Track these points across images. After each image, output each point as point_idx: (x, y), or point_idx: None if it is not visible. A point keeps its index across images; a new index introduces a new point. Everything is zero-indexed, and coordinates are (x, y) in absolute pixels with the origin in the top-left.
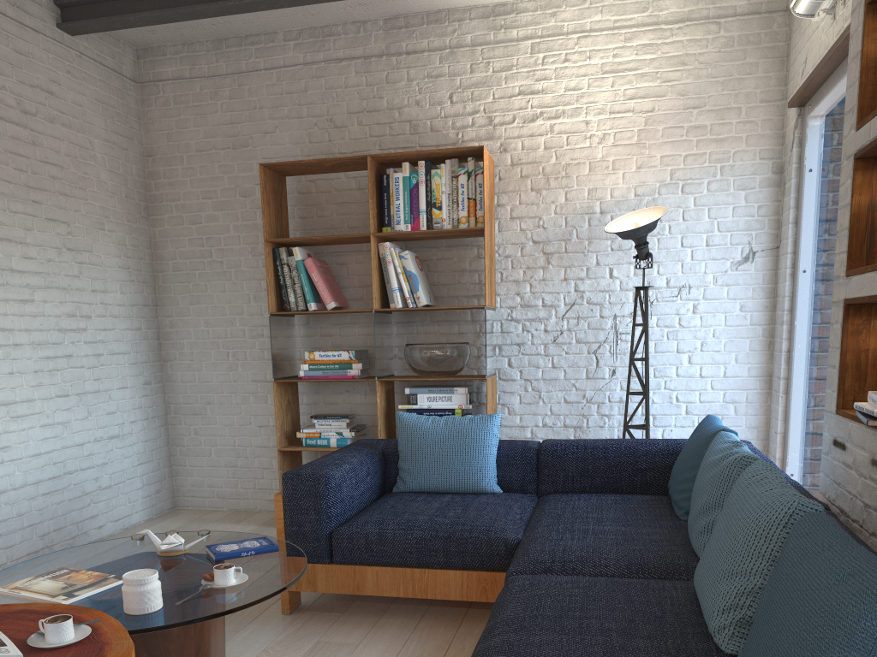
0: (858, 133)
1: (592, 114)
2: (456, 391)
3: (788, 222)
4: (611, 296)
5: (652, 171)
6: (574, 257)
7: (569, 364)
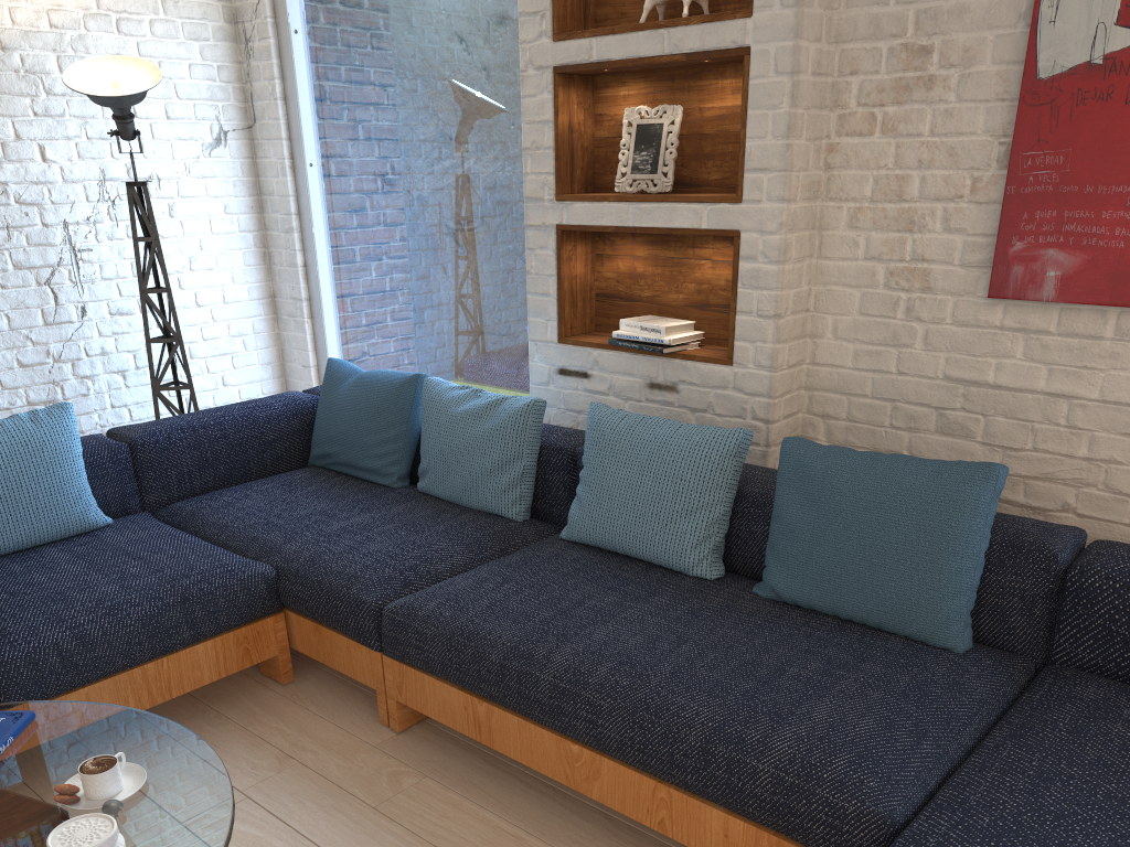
0: (561, 46)
1: None
2: None
3: (274, 98)
4: (52, 191)
5: None
6: None
7: (12, 305)
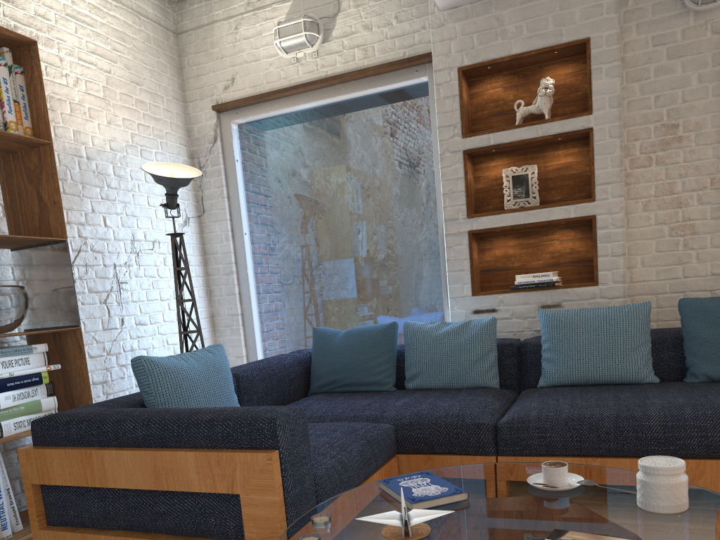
0: (468, 140)
1: (64, 52)
2: (36, 349)
3: (222, 197)
4: (108, 245)
5: (119, 130)
6: (72, 199)
7: (86, 316)
